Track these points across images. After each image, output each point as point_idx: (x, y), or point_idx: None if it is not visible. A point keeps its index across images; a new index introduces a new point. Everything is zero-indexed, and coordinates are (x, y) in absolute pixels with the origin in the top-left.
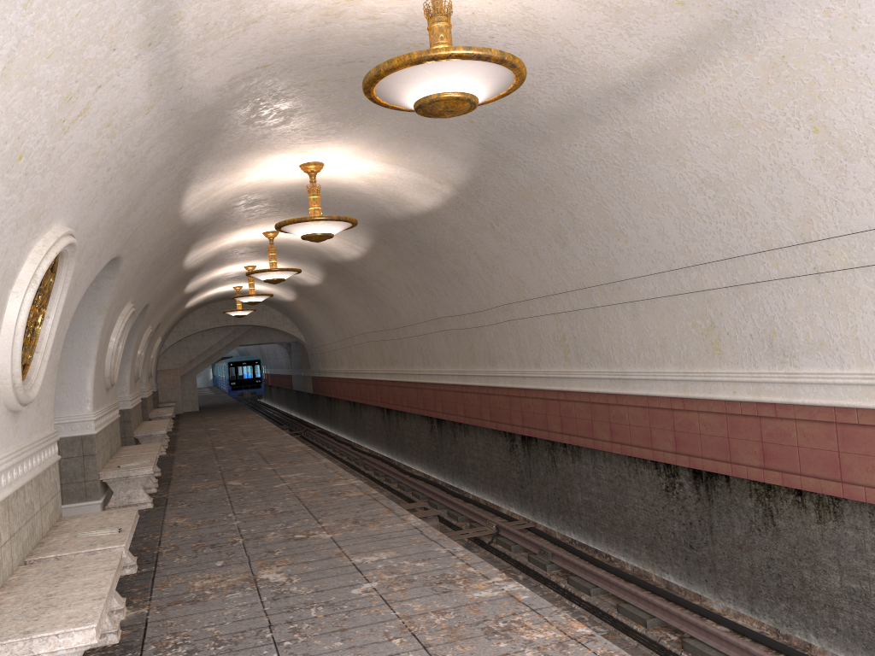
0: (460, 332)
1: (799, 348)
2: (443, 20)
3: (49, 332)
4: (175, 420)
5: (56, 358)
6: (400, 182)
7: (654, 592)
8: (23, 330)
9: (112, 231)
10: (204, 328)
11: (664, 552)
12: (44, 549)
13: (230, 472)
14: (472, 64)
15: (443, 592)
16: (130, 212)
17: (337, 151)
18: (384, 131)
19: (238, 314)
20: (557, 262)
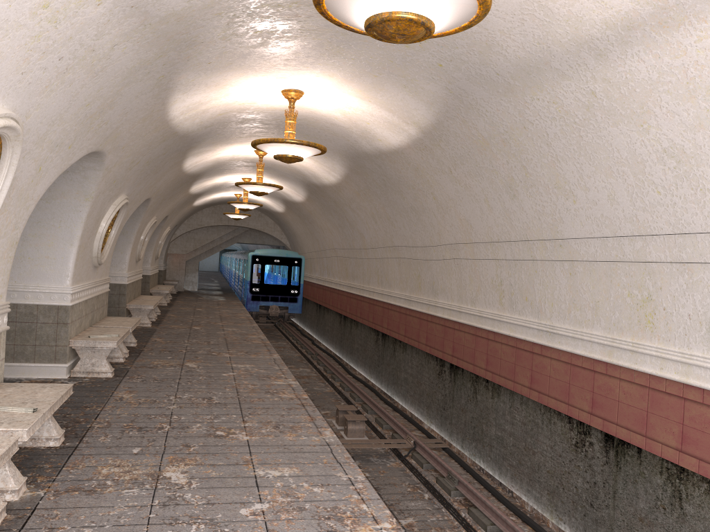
0: (412, 262)
1: None
2: None
3: None
4: (174, 296)
5: (15, 236)
6: (371, 118)
7: None
8: None
9: (84, 125)
10: (209, 224)
11: (564, 502)
12: None
13: (192, 353)
14: None
15: (327, 531)
16: (104, 109)
17: (315, 81)
18: (357, 66)
19: (235, 217)
20: (505, 212)
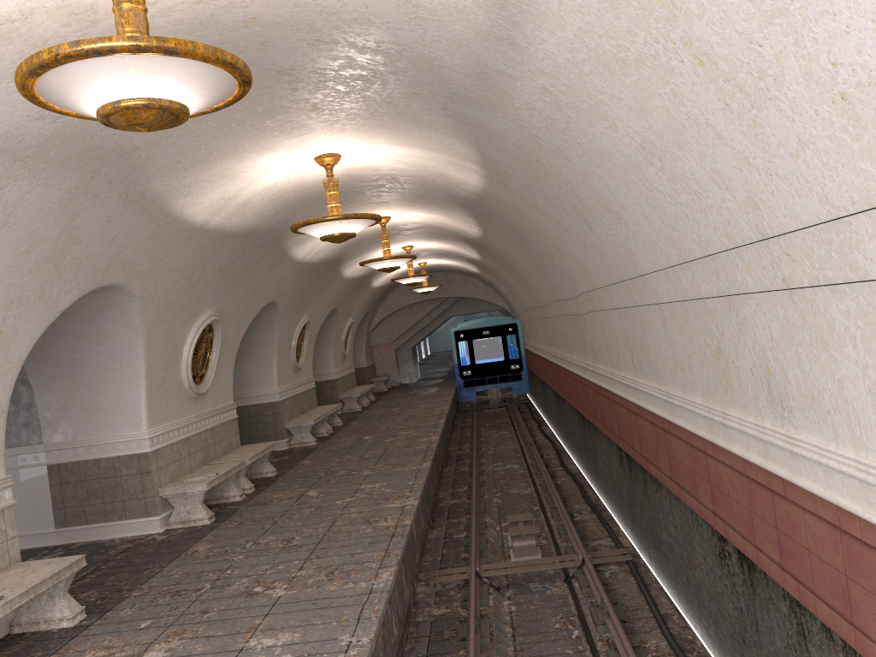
0: (573, 318)
1: (794, 399)
2: (123, 1)
3: None
4: (381, 395)
5: None
6: (432, 162)
7: None
8: None
9: (45, 271)
10: (409, 303)
11: (725, 636)
12: None
13: (328, 476)
14: (104, 62)
15: None
16: (65, 247)
17: (335, 141)
18: (353, 115)
19: (424, 291)
20: (595, 248)
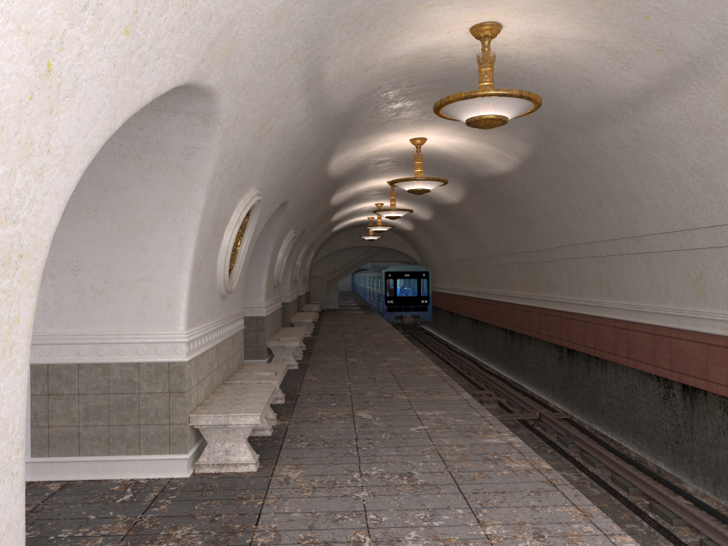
0: (529, 265)
1: None
2: (488, 66)
3: (243, 251)
4: (320, 314)
5: (246, 266)
6: (482, 152)
7: (645, 472)
8: (231, 251)
9: (282, 188)
10: (345, 247)
11: (658, 445)
12: (234, 378)
13: (351, 353)
14: (500, 99)
15: (467, 436)
16: (294, 175)
17: (435, 131)
18: None
19: (370, 238)
20: (596, 218)
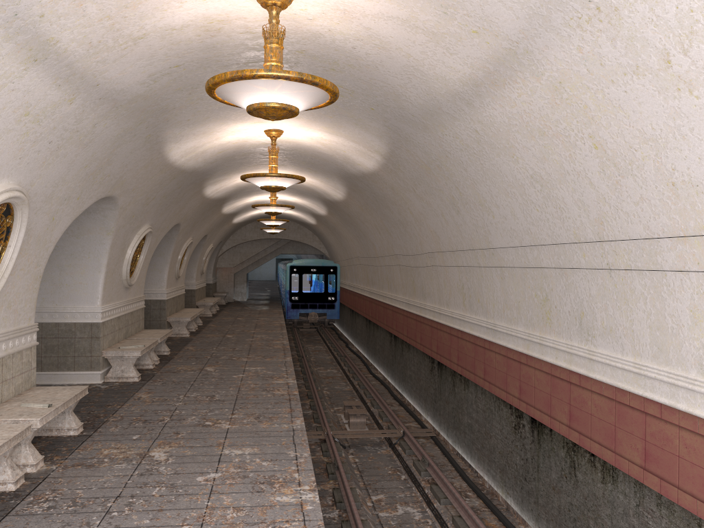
0: (408, 269)
1: (597, 330)
2: (274, 42)
3: (10, 257)
4: (222, 307)
5: (38, 272)
6: (345, 148)
7: (491, 511)
8: None
9: (87, 181)
10: (252, 239)
11: (509, 478)
12: None
13: (215, 359)
14: (277, 82)
15: (257, 491)
16: (103, 166)
17: (287, 122)
18: (314, 111)
19: (271, 232)
20: (456, 225)
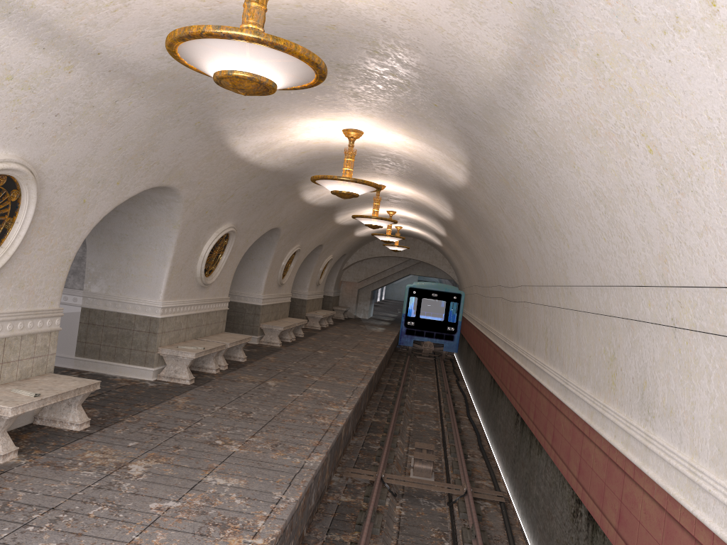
0: (508, 303)
1: (657, 408)
2: (253, 0)
3: (16, 234)
4: (338, 322)
5: (66, 255)
6: (431, 155)
7: None
8: None
9: (127, 165)
10: (379, 255)
11: None
12: None
13: (286, 373)
14: (232, 43)
15: (200, 534)
16: (146, 152)
17: (362, 121)
18: (382, 107)
19: (394, 249)
20: (540, 255)
